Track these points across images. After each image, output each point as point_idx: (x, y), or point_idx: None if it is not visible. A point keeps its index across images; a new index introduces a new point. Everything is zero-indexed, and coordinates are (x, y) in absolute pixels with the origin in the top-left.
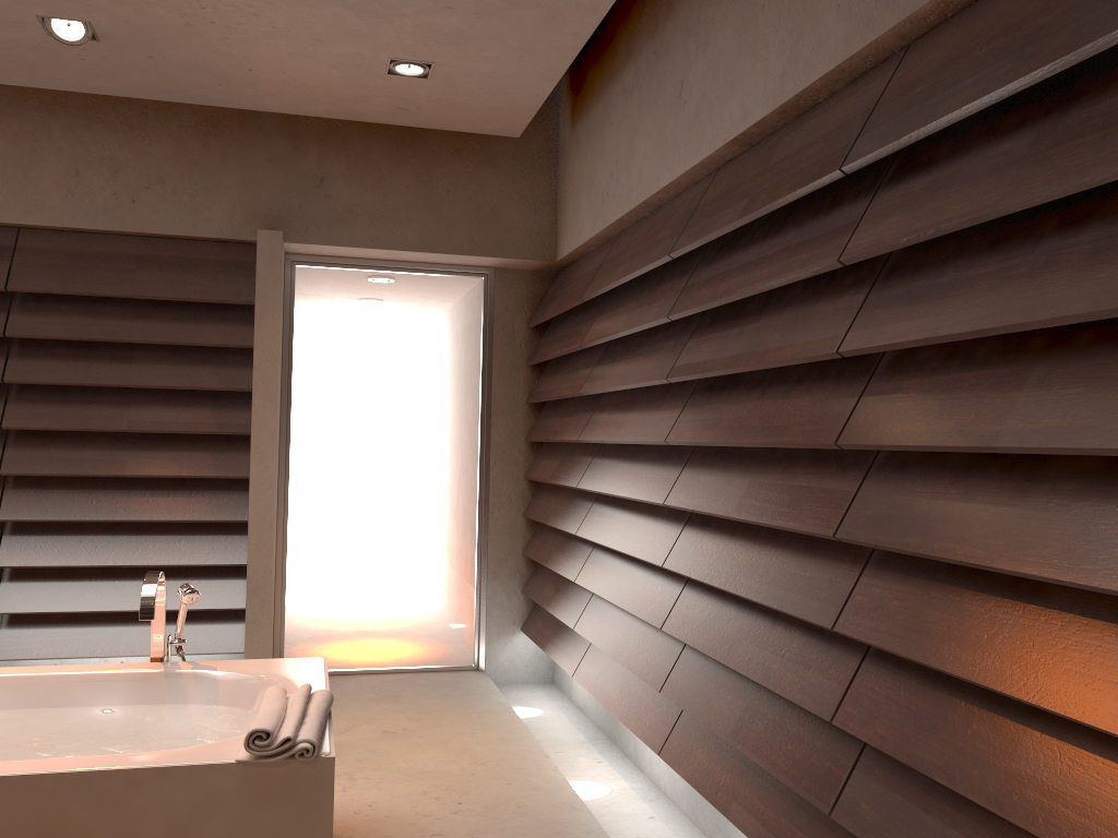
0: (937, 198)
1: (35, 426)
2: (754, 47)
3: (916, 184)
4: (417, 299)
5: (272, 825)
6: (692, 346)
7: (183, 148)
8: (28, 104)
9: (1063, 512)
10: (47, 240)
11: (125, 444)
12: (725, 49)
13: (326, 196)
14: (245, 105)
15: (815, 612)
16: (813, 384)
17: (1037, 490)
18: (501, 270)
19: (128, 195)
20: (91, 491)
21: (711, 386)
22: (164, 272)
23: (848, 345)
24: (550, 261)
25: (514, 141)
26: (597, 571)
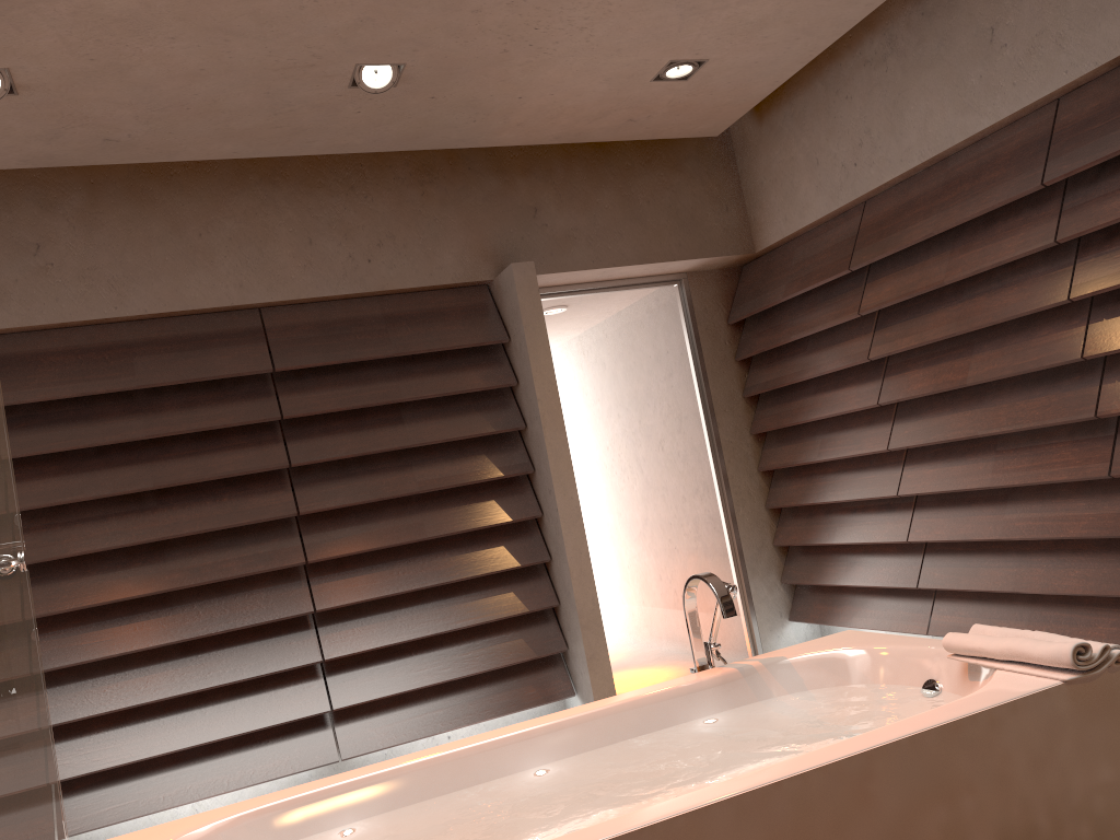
0: None
1: (331, 505)
2: None
3: None
4: (623, 316)
5: (1104, 739)
6: (1093, 261)
7: (404, 200)
8: (250, 179)
9: None
10: (291, 315)
11: (413, 508)
12: None
13: (543, 225)
14: (478, 142)
15: None
16: None
17: None
18: (692, 273)
19: (363, 256)
20: (392, 563)
21: None
22: (413, 326)
23: None
24: (750, 253)
25: (694, 144)
26: (944, 521)
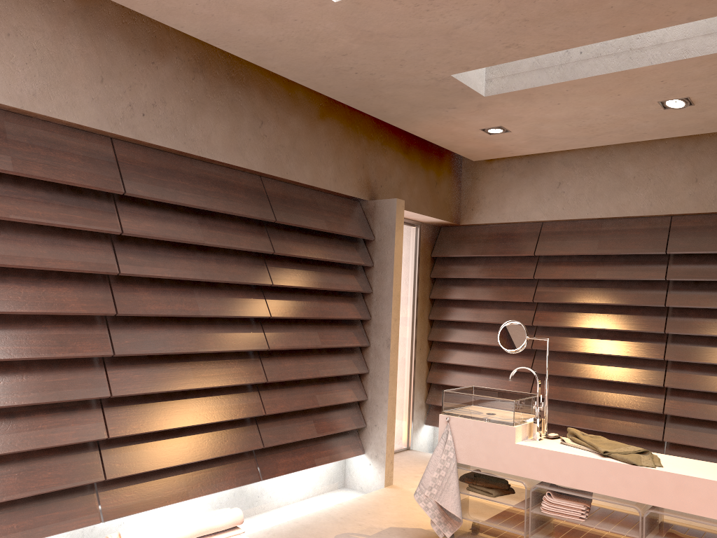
0: (168, 225)
1: None
2: None
3: (146, 212)
4: None
5: None
6: None
7: None
8: None
9: (207, 332)
10: None
11: None
12: None
13: None
14: None
15: (93, 393)
16: (62, 281)
17: (194, 327)
18: None
19: None
20: None
21: None
22: None
23: (126, 271)
24: None
25: None
26: None
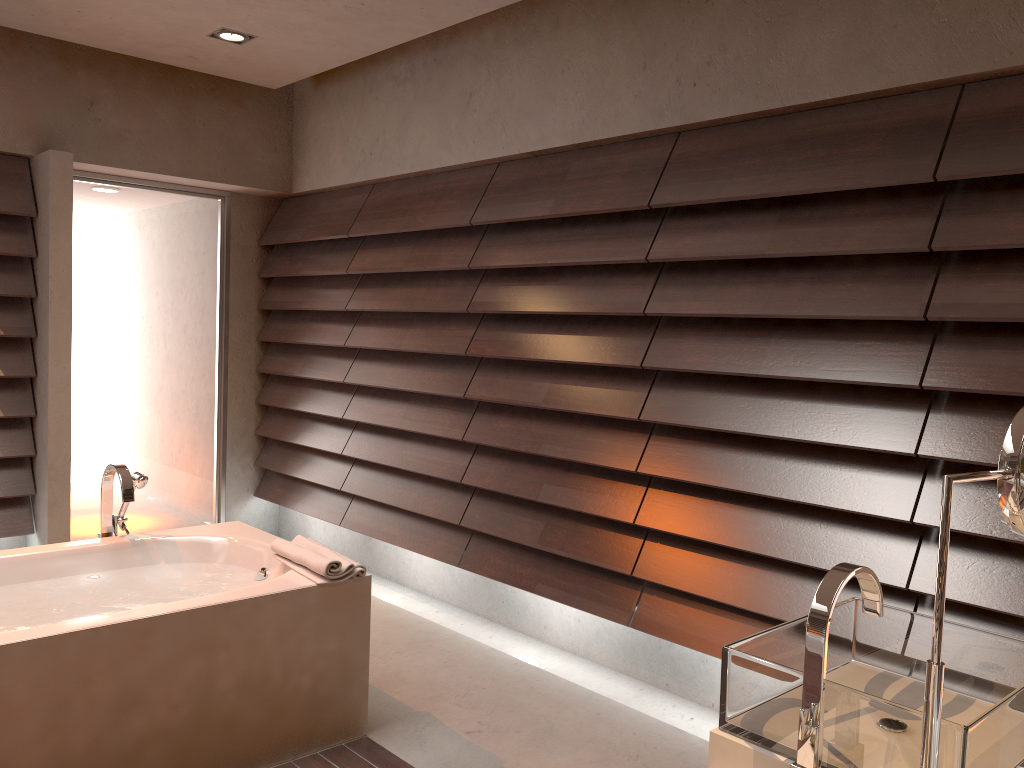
0: (717, 236)
1: None
2: (553, 95)
3: (697, 223)
4: (164, 215)
5: (337, 623)
6: (488, 288)
7: None
8: None
9: (790, 406)
10: None
11: None
12: (521, 86)
13: (97, 119)
14: (39, 31)
15: (619, 462)
16: (608, 326)
17: (773, 395)
18: (237, 194)
19: None
20: None
21: (502, 317)
22: None
23: (652, 309)
24: (287, 192)
25: (259, 87)
26: (368, 444)
